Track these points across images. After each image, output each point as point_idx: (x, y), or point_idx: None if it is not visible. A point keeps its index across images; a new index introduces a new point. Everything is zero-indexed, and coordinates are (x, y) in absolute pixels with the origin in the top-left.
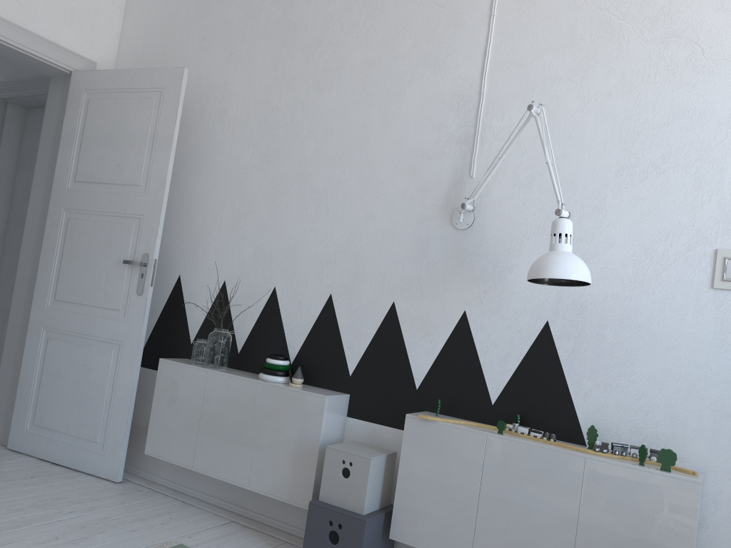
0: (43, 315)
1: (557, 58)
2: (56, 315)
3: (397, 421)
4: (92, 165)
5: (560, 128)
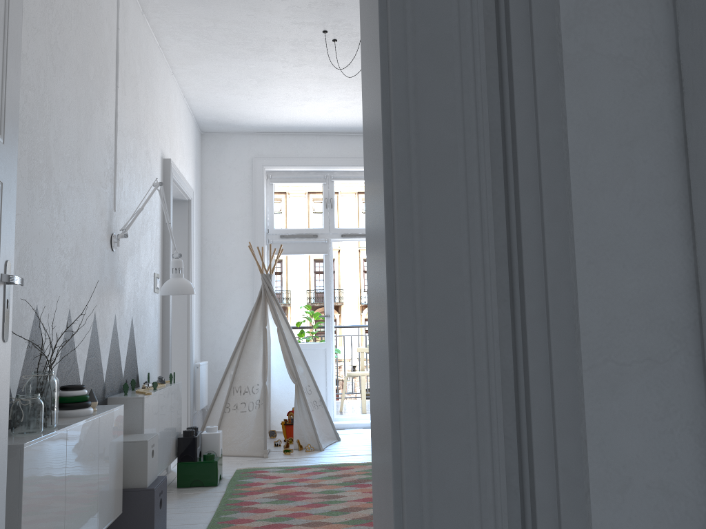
0: None
1: (130, 141)
2: None
3: None
4: None
5: (132, 189)
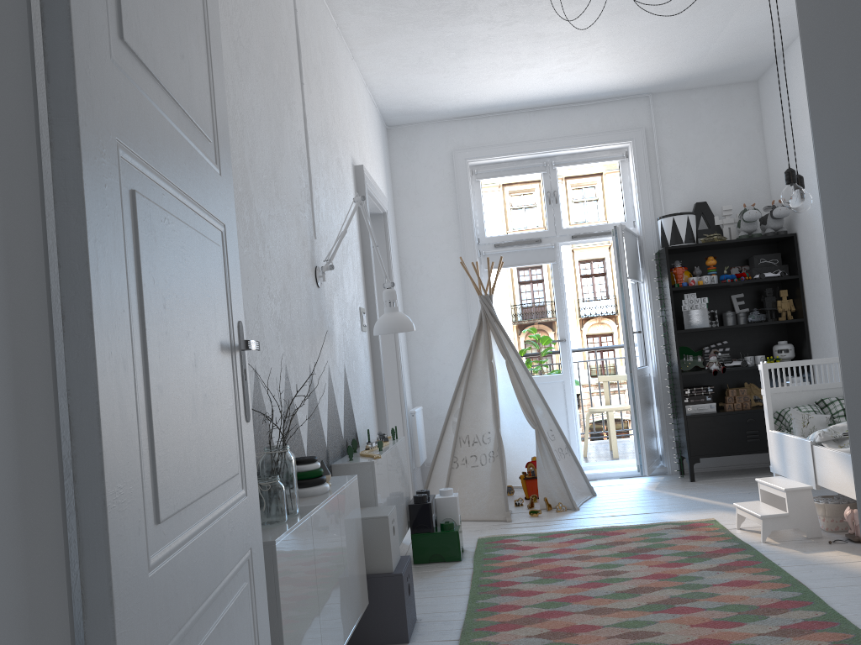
0: (151, 611)
1: (321, 149)
2: (174, 579)
3: None
4: (147, 12)
5: (329, 209)
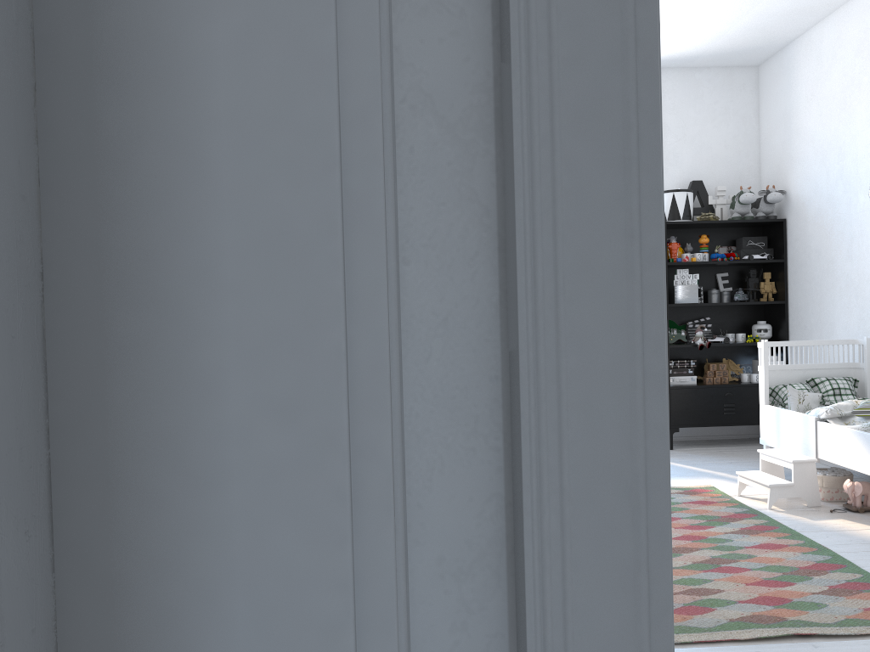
0: None
1: None
2: None
3: None
4: None
5: None
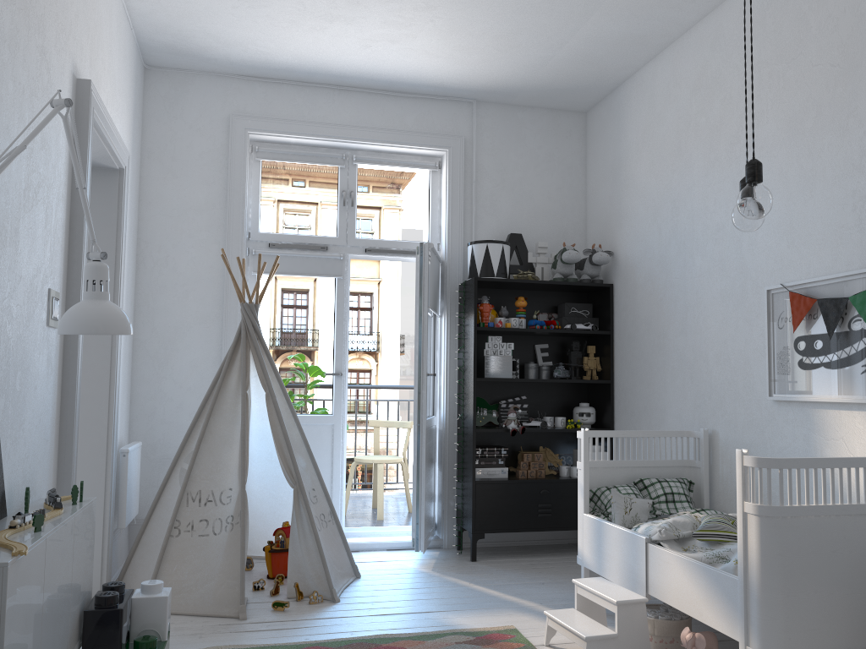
0: None
1: (4, 7)
2: None
3: None
4: None
5: (4, 111)
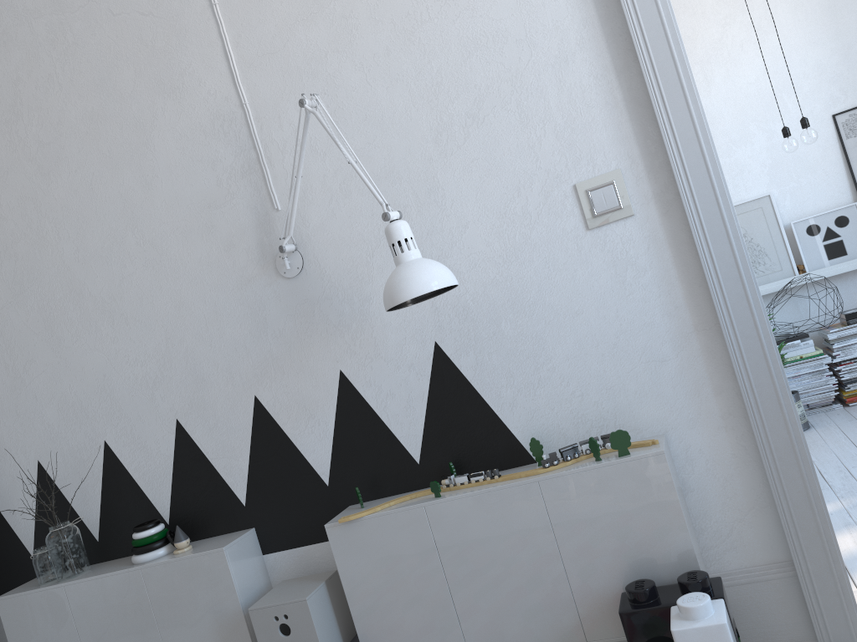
0: None
1: (311, 30)
2: None
3: (323, 532)
4: None
5: (351, 111)
